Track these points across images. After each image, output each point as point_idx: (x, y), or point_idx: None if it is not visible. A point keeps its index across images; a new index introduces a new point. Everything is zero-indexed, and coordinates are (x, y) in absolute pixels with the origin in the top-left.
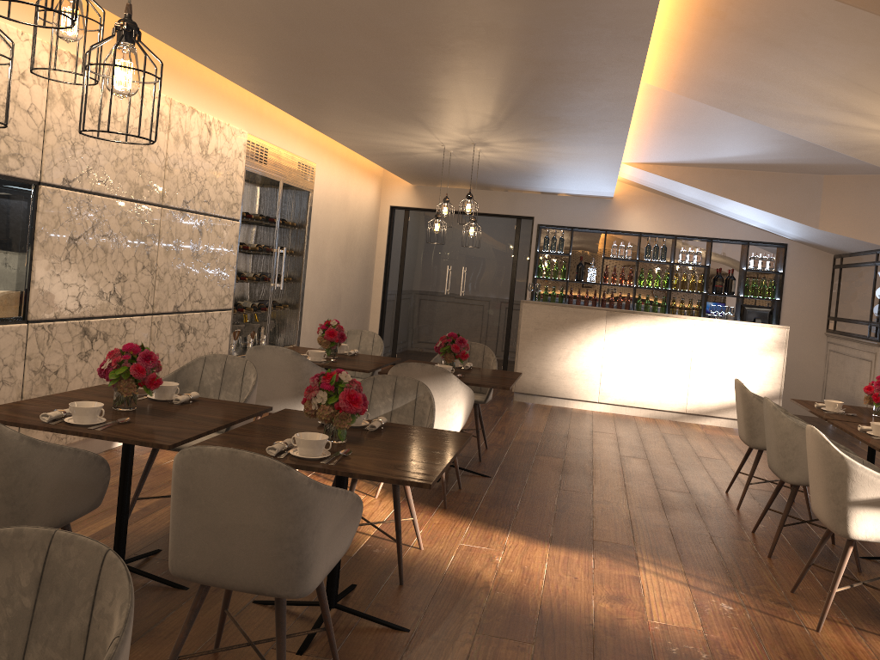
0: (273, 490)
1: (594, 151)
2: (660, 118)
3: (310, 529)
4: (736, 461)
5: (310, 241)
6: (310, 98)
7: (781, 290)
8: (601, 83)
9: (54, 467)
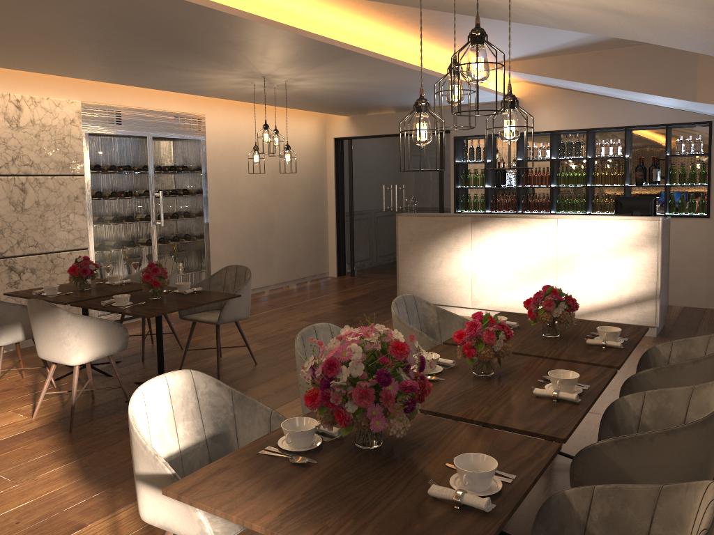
0: None
1: (359, 64)
2: (391, 17)
3: None
4: None
5: (210, 181)
6: (57, 66)
7: (708, 173)
8: (142, 2)
9: None
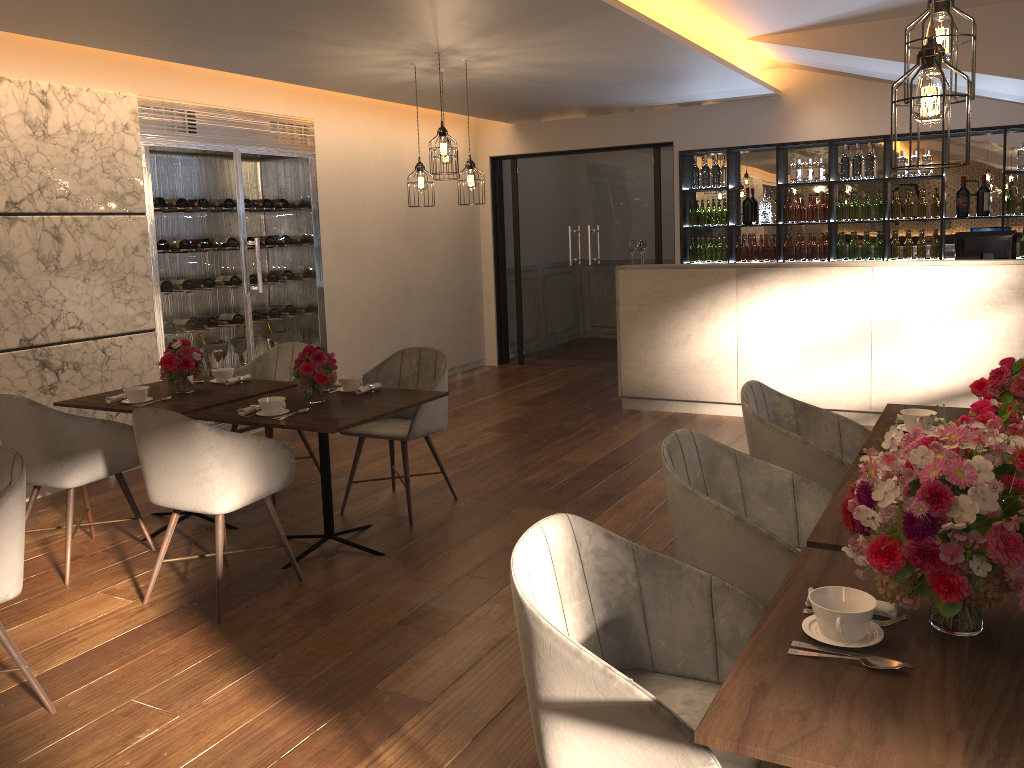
0: None
1: (601, 29)
2: None
3: None
4: None
5: (323, 223)
6: (121, 32)
7: None
8: None
9: None
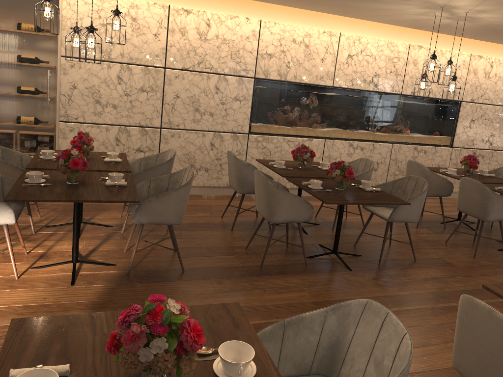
0: (479, 190)
1: None
2: None
3: (489, 203)
4: None
5: None
6: None
7: None
8: None
9: (436, 180)
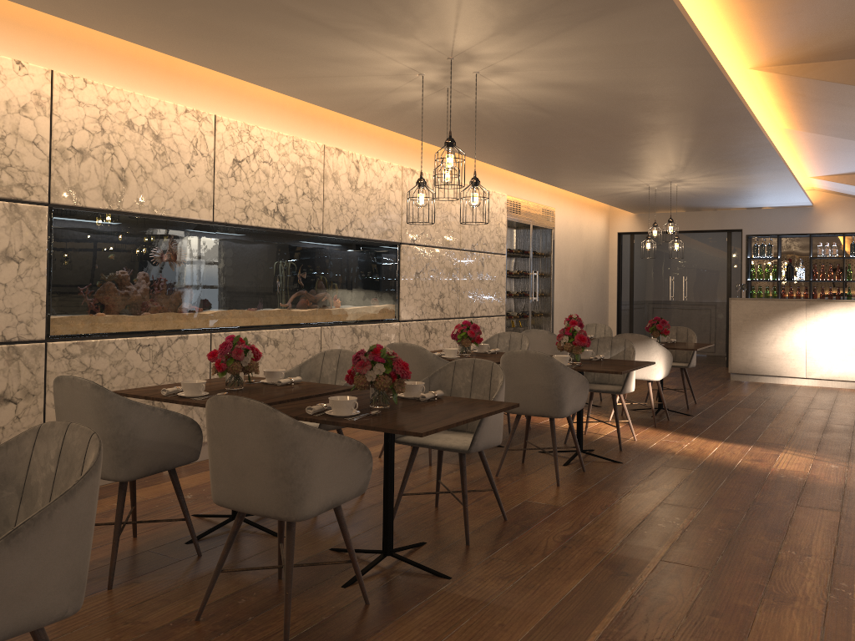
0: (545, 367)
1: (767, 176)
2: (815, 145)
3: (563, 386)
4: None
5: (555, 265)
6: (547, 169)
7: None
8: (739, 140)
9: None
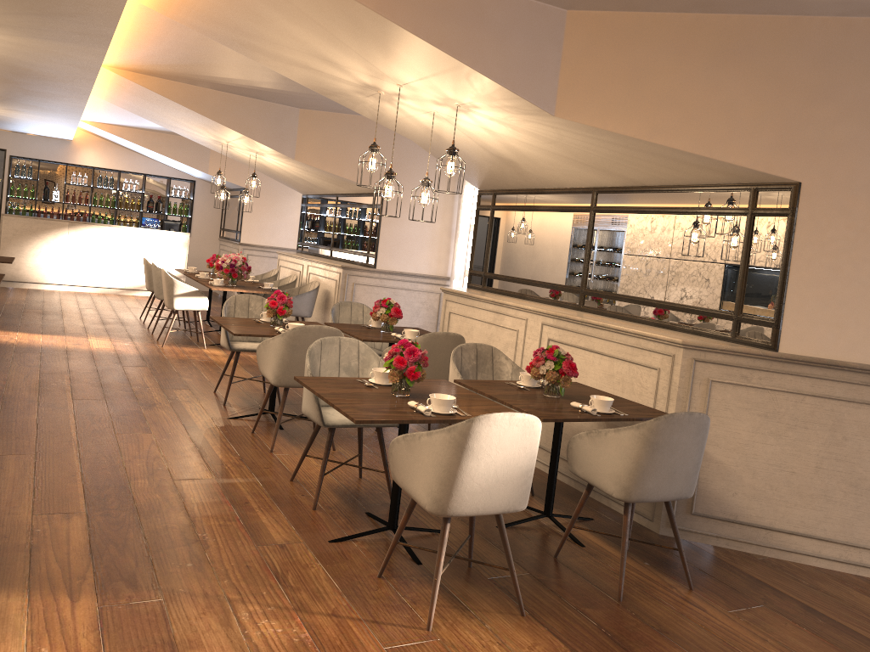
0: None
1: (59, 120)
2: (102, 106)
3: None
4: (151, 308)
5: None
6: None
7: (192, 210)
8: (65, 101)
9: None
